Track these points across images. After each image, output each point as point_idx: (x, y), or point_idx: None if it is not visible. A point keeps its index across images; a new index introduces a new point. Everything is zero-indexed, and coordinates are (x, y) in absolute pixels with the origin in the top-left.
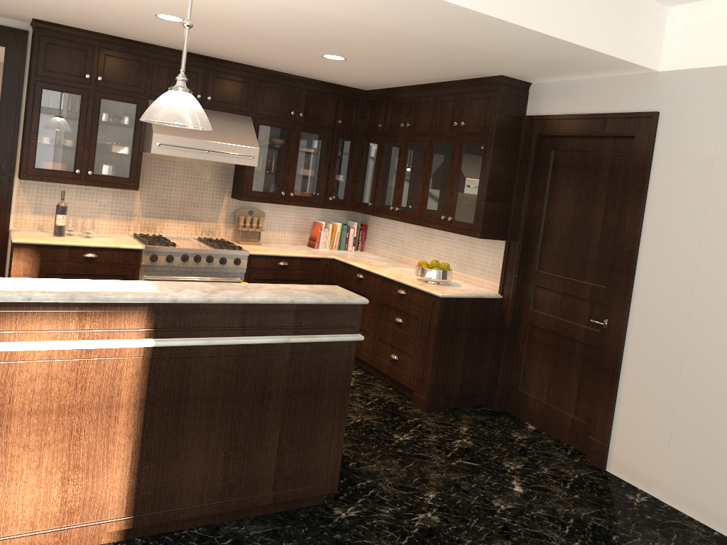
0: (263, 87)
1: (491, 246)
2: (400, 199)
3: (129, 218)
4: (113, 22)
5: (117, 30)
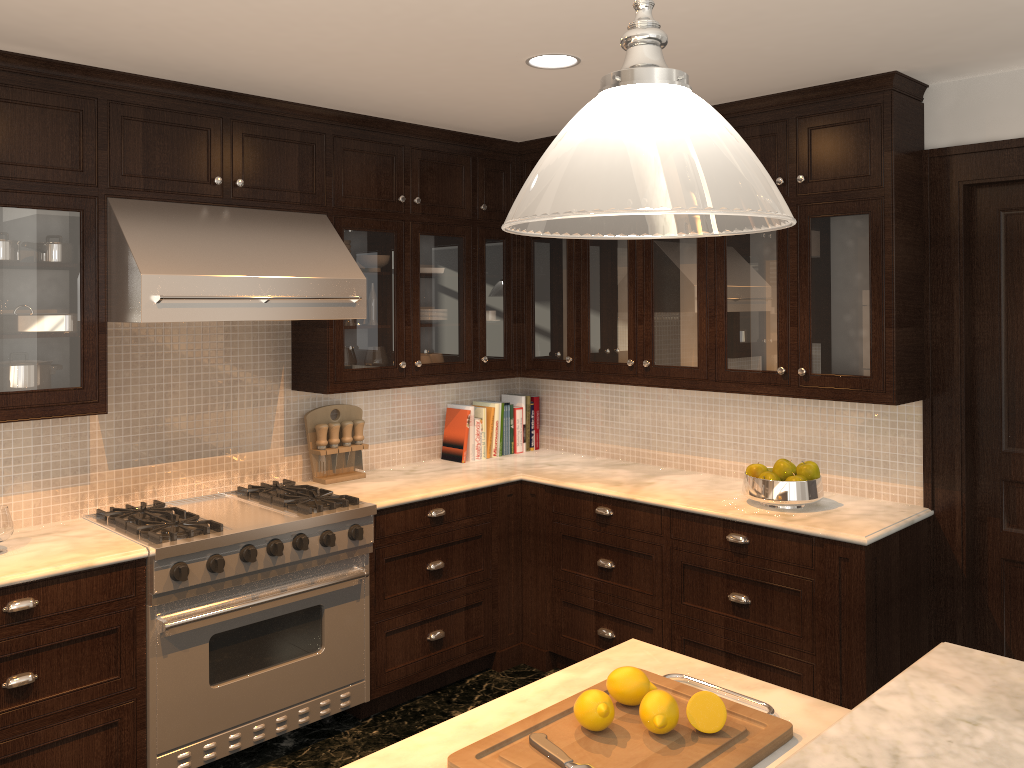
0: (341, 151)
1: (882, 413)
2: (648, 344)
3: (80, 477)
4: (31, 1)
5: (27, 30)
